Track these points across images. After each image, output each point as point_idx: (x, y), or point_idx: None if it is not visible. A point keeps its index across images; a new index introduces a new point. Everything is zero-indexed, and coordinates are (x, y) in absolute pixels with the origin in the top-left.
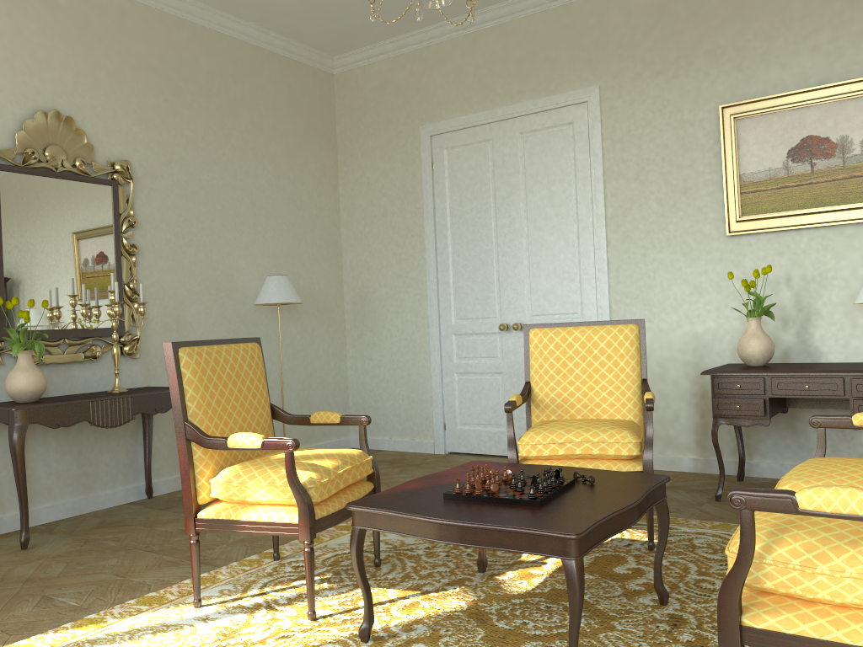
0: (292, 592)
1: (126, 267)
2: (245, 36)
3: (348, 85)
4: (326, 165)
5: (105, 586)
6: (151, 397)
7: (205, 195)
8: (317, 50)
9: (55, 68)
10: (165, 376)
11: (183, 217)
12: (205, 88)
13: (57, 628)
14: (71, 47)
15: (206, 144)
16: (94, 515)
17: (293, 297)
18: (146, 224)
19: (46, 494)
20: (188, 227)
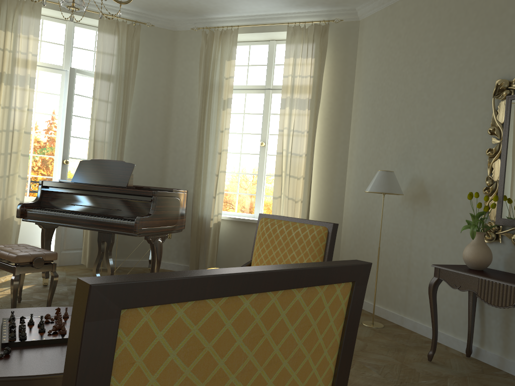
0: None
1: None
2: None
3: None
4: None
5: None
6: None
7: None
8: None
9: None
10: None
11: None
12: None
13: None
14: None
15: None
16: None
17: None
18: None
19: None
20: None
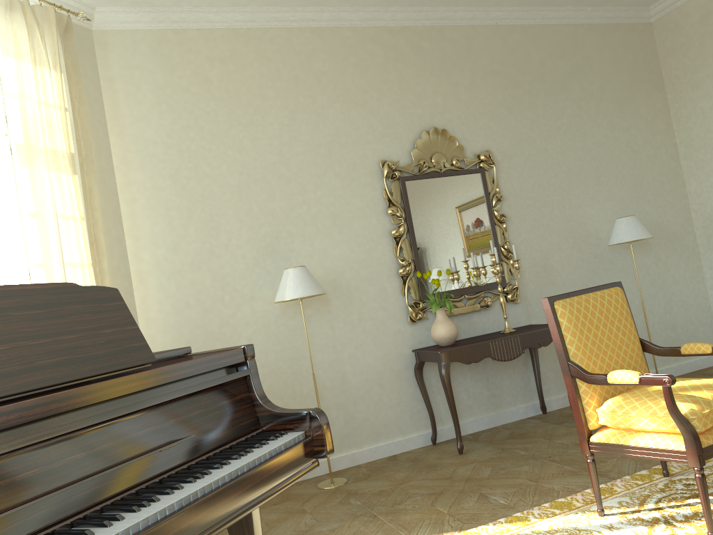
0: (687, 510)
1: (500, 233)
2: (565, 19)
3: (667, 28)
4: (656, 107)
5: (523, 489)
6: (534, 334)
7: (551, 161)
8: (631, 7)
9: (429, 97)
10: (542, 315)
11: (537, 184)
12: (538, 74)
13: (494, 521)
14: (437, 77)
15: (546, 119)
16: (505, 427)
17: (643, 234)
18: (509, 196)
19: (469, 412)
20: (542, 191)
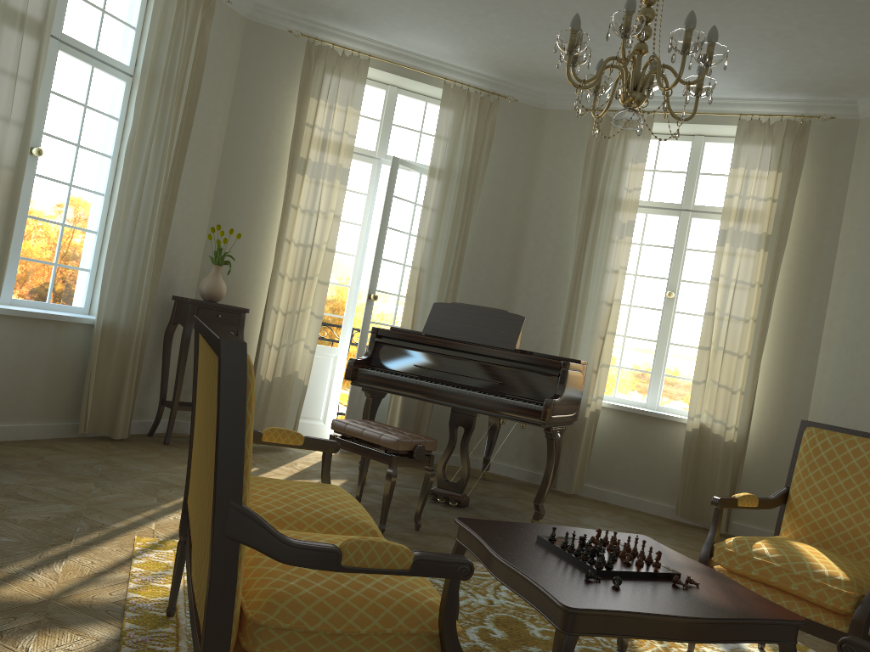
0: None
1: None
2: None
3: None
4: None
5: None
6: None
7: None
8: None
9: None
10: None
11: None
12: None
13: None
14: None
15: None
16: None
17: None
18: None
19: None
20: None
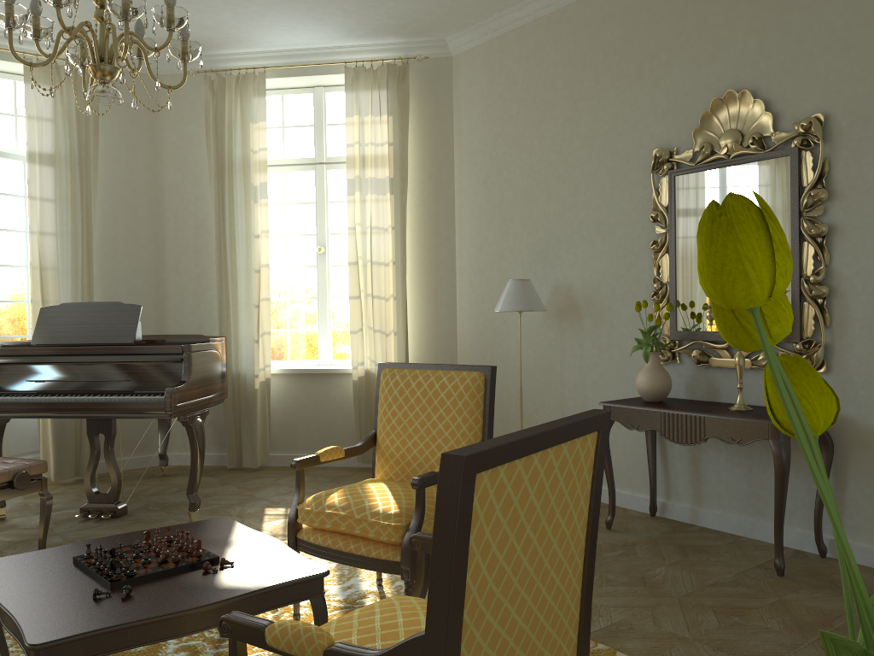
0: None
1: (809, 255)
2: None
3: None
4: None
5: None
6: (726, 421)
7: None
8: None
9: (738, 41)
10: (872, 404)
11: None
12: None
13: None
14: (756, 5)
15: None
16: (740, 541)
17: None
18: (850, 191)
19: (715, 501)
20: None
